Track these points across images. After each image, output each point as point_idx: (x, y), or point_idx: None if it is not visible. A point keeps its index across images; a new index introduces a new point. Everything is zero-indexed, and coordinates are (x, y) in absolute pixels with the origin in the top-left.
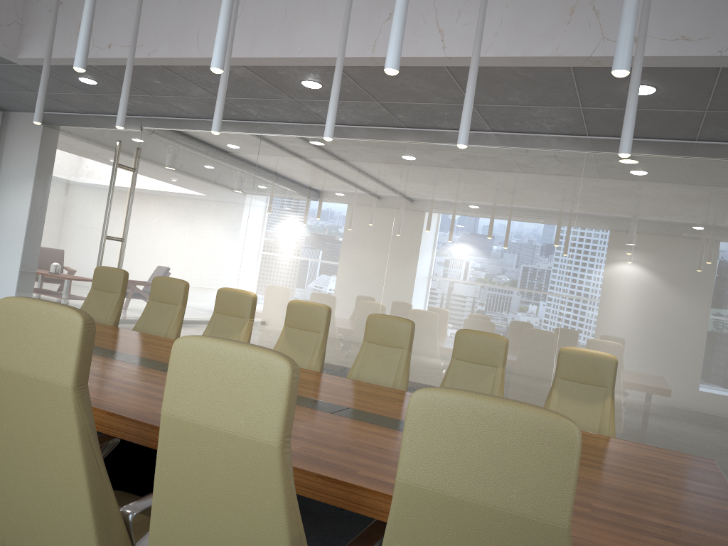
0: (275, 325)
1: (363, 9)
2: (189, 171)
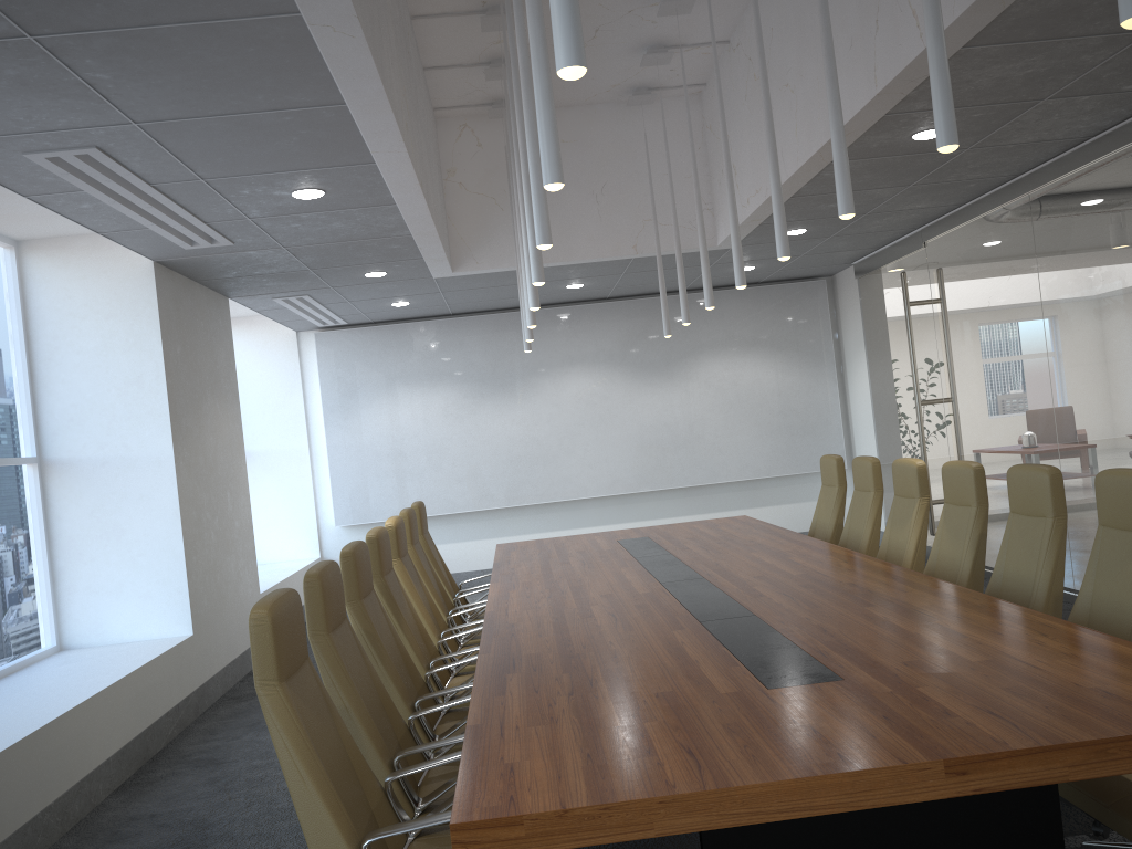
0: None
1: (859, 32)
2: (974, 283)
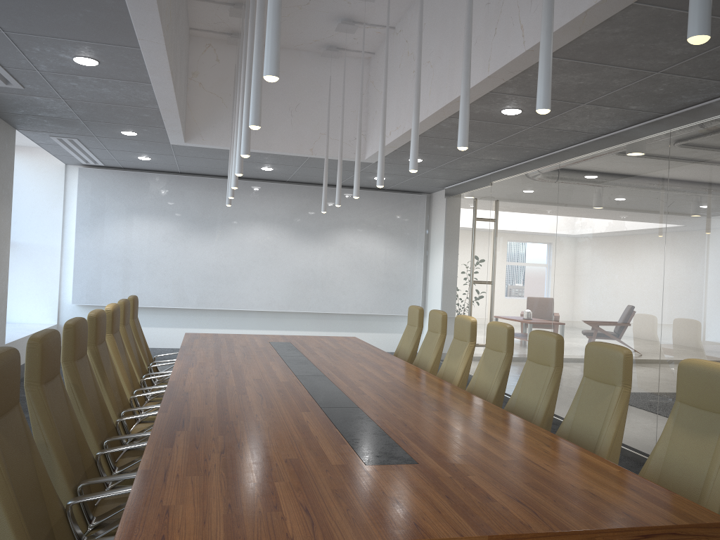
0: (579, 353)
1: (482, 34)
2: (518, 212)
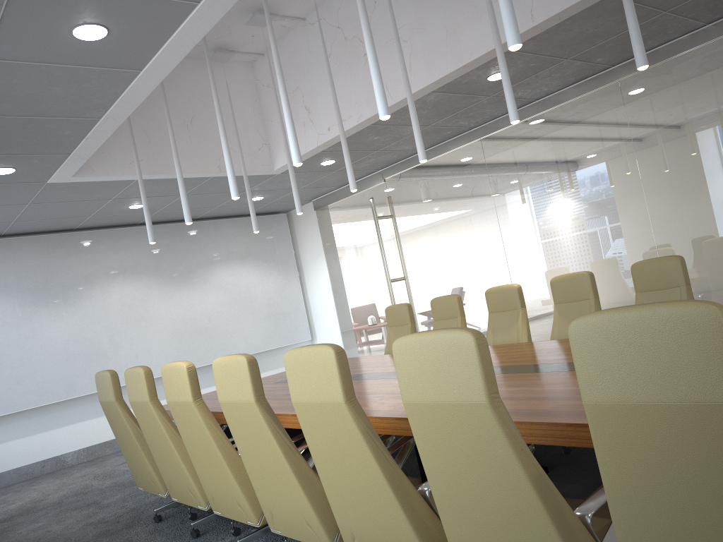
0: None
1: None
2: (433, 198)
